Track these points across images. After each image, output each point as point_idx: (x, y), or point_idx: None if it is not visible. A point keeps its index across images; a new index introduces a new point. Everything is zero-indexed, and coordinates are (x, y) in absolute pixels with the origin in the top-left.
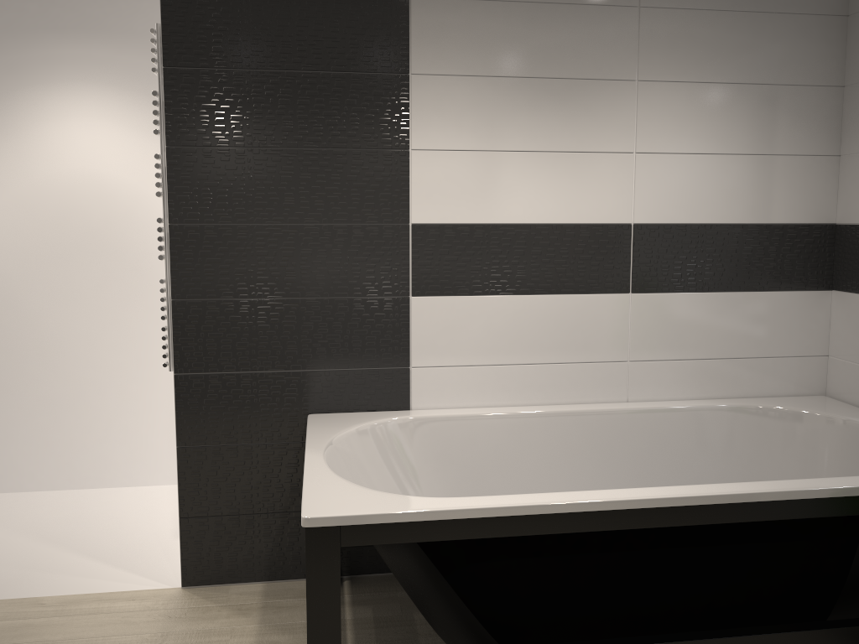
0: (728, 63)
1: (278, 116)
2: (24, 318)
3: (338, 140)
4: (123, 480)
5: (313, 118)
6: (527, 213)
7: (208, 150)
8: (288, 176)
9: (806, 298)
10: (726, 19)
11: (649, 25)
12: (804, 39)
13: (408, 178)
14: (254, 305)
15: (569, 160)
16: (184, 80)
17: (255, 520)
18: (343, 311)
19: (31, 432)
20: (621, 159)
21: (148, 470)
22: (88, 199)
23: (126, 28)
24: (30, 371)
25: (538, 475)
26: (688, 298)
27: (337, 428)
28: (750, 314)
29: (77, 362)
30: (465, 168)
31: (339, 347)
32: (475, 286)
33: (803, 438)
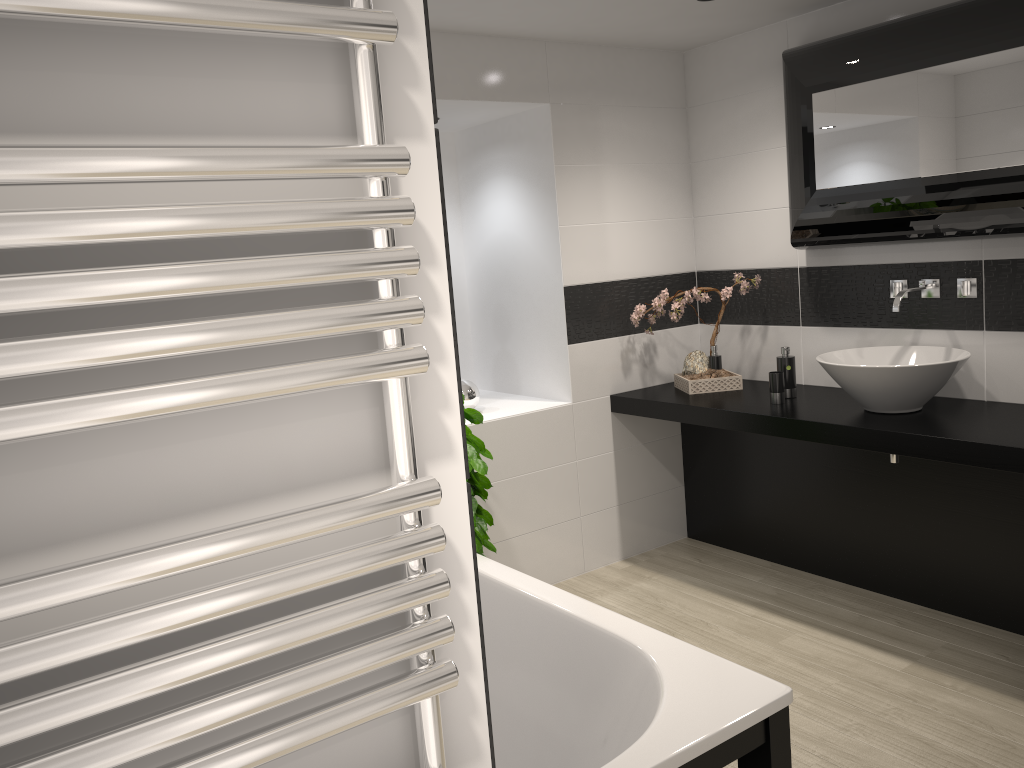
0: None
1: None
2: None
3: None
4: None
5: None
6: None
7: None
8: None
9: None
10: None
11: None
12: None
13: None
14: None
15: None
16: None
17: None
18: None
19: None
20: None
21: None
22: None
23: None
24: None
25: None
26: None
27: None
28: None
29: None
30: None
31: None
32: None
33: None
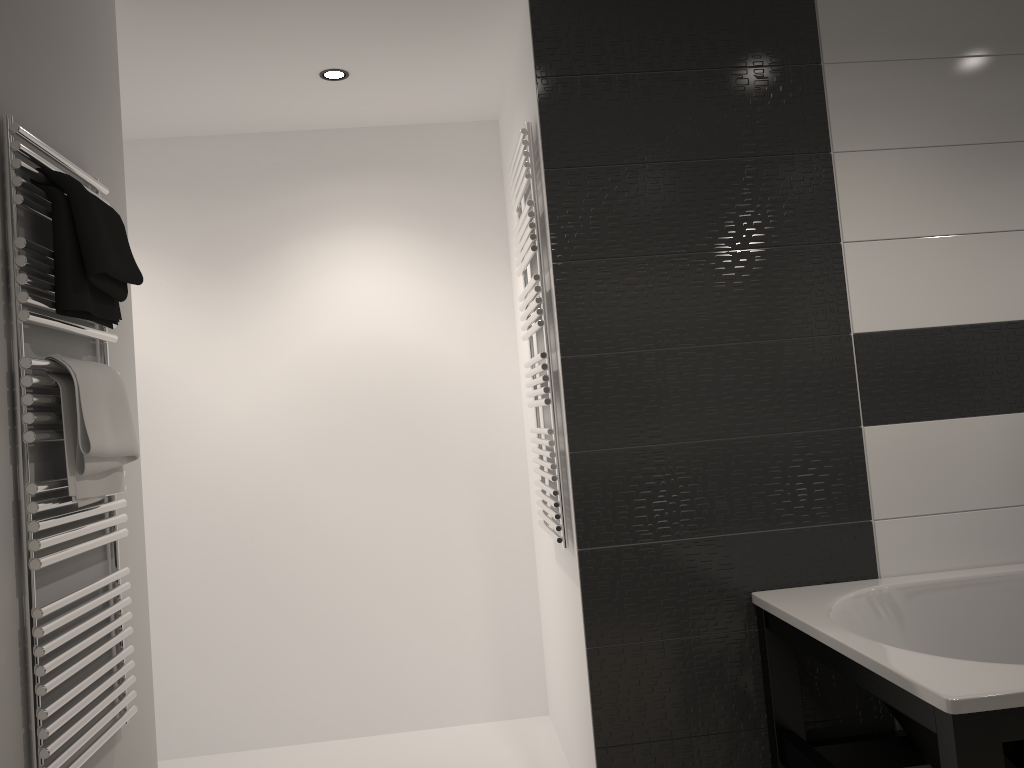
0: None
1: (681, 216)
2: (300, 513)
3: (755, 238)
4: (426, 720)
5: (723, 214)
6: (994, 309)
7: (602, 263)
8: (699, 286)
9: None
10: None
11: None
12: None
13: (844, 277)
14: (671, 452)
15: None
16: (570, 183)
17: (693, 745)
18: (781, 452)
19: (310, 662)
20: None
21: (455, 703)
22: (372, 361)
23: (408, 159)
24: (308, 582)
25: None
26: None
27: (816, 602)
28: None
29: (364, 566)
30: (912, 260)
31: (780, 499)
32: (941, 407)
33: None
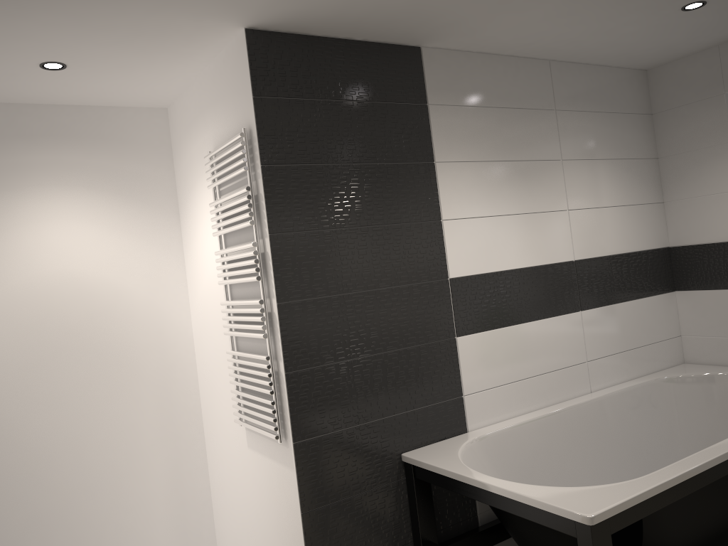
0: (604, 146)
1: (351, 201)
2: (3, 434)
3: (394, 217)
4: None
5: (376, 201)
6: (517, 260)
7: (303, 234)
8: (363, 250)
9: (665, 299)
10: (598, 117)
11: (562, 122)
12: (636, 129)
13: (443, 242)
14: (350, 365)
15: (534, 219)
16: (279, 176)
17: None
18: (414, 358)
19: None
20: (562, 215)
21: None
22: (67, 299)
23: (95, 133)
24: (13, 492)
25: (563, 461)
26: (610, 309)
27: (450, 456)
28: (641, 314)
29: (65, 470)
30: (477, 231)
31: (414, 390)
32: (494, 321)
33: (699, 393)
